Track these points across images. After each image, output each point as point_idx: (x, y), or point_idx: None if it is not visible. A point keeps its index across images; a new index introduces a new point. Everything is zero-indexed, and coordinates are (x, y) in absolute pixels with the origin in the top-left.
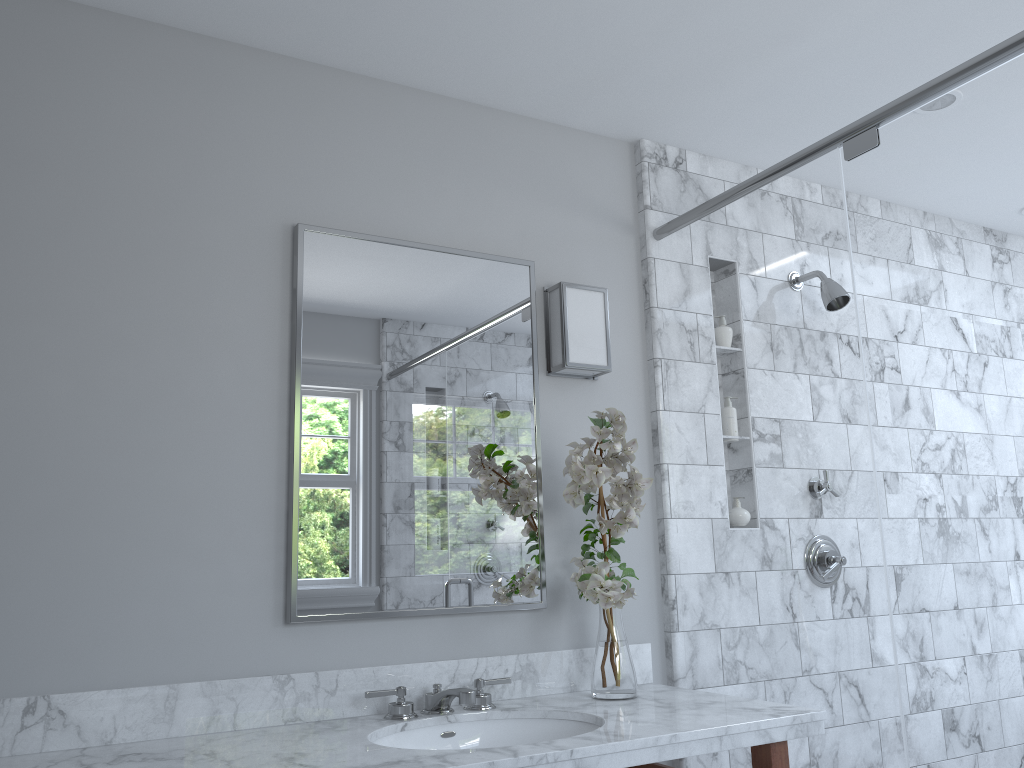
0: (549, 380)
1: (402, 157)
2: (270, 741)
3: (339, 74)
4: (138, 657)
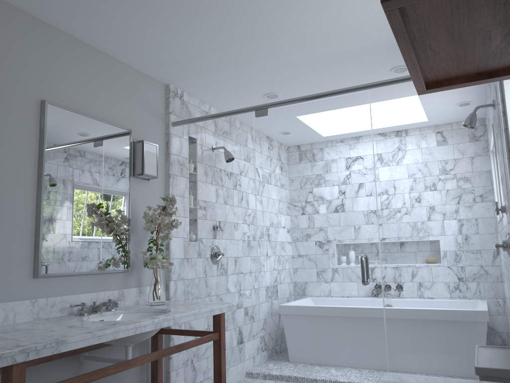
0: (133, 179)
1: (85, 76)
2: (44, 324)
3: (61, 33)
4: None
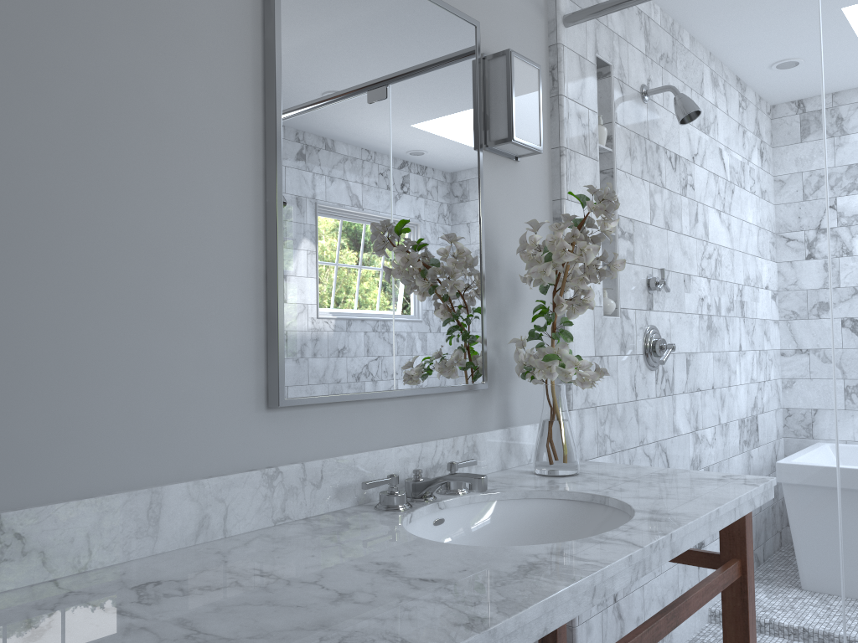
0: (485, 155)
1: None
2: (305, 549)
3: None
4: (108, 455)
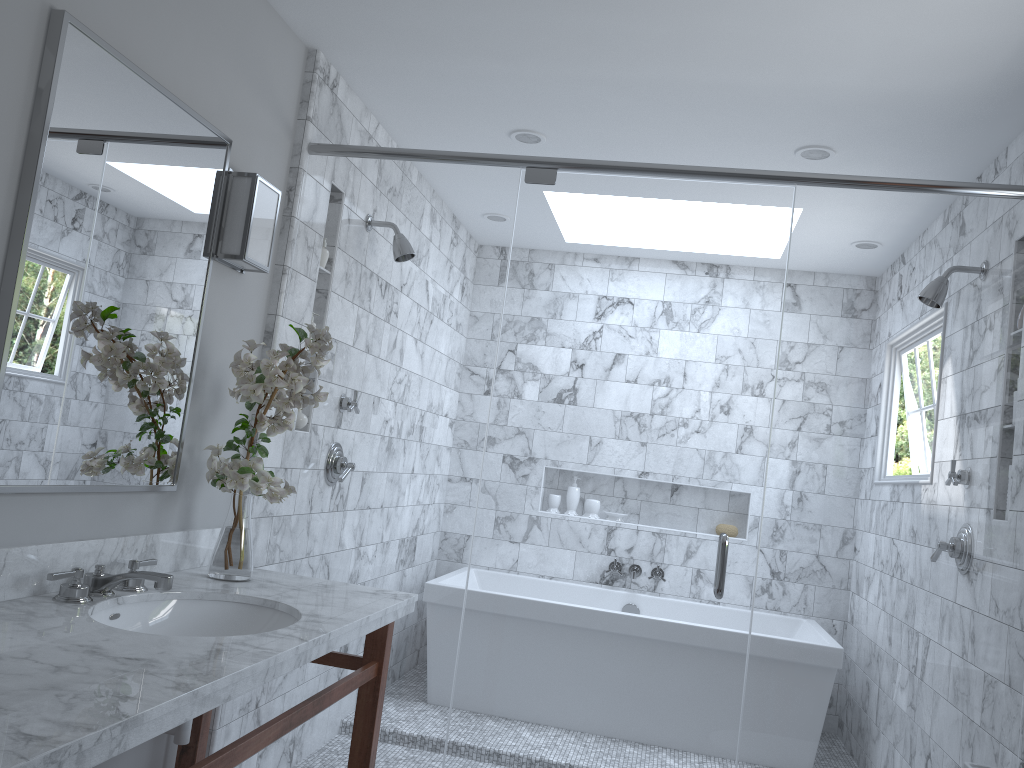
0: (213, 264)
1: None
2: None
3: None
4: None
